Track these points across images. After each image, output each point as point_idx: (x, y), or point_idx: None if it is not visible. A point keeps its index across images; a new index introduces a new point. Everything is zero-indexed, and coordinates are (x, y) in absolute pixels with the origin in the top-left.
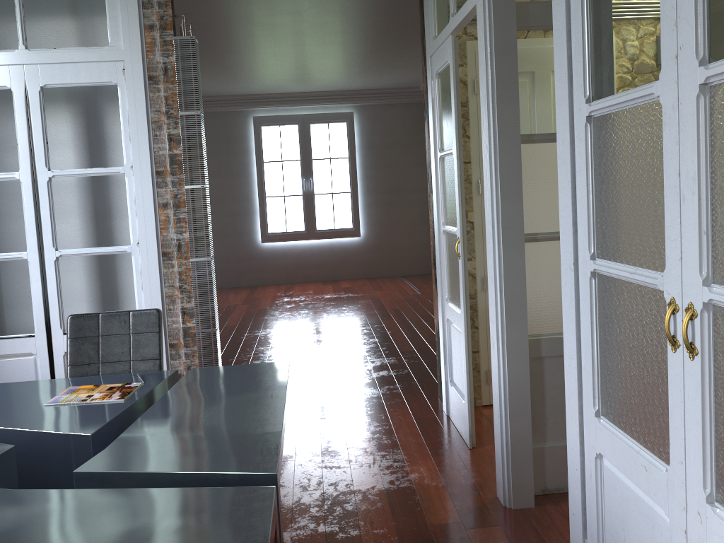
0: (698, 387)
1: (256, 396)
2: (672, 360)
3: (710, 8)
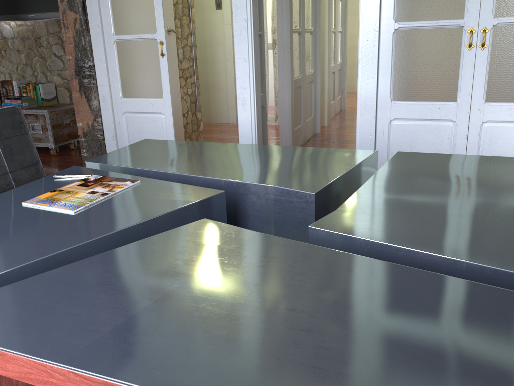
0: (485, 60)
1: (222, 149)
2: (467, 54)
3: None
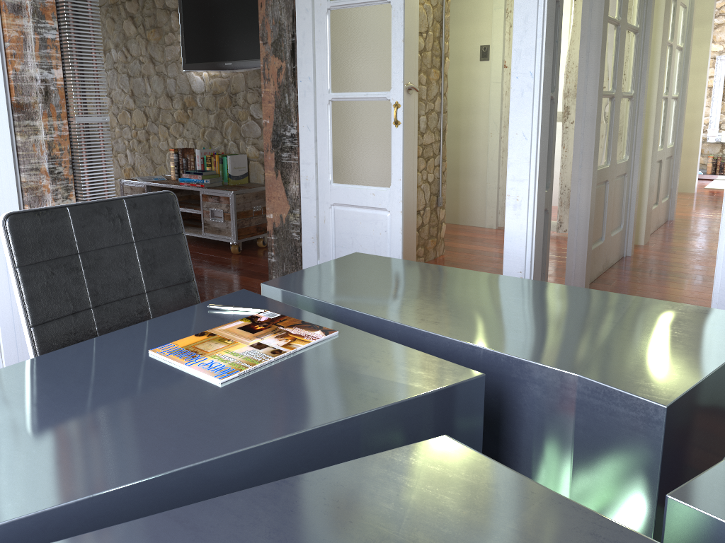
0: None
1: (479, 283)
2: None
3: None
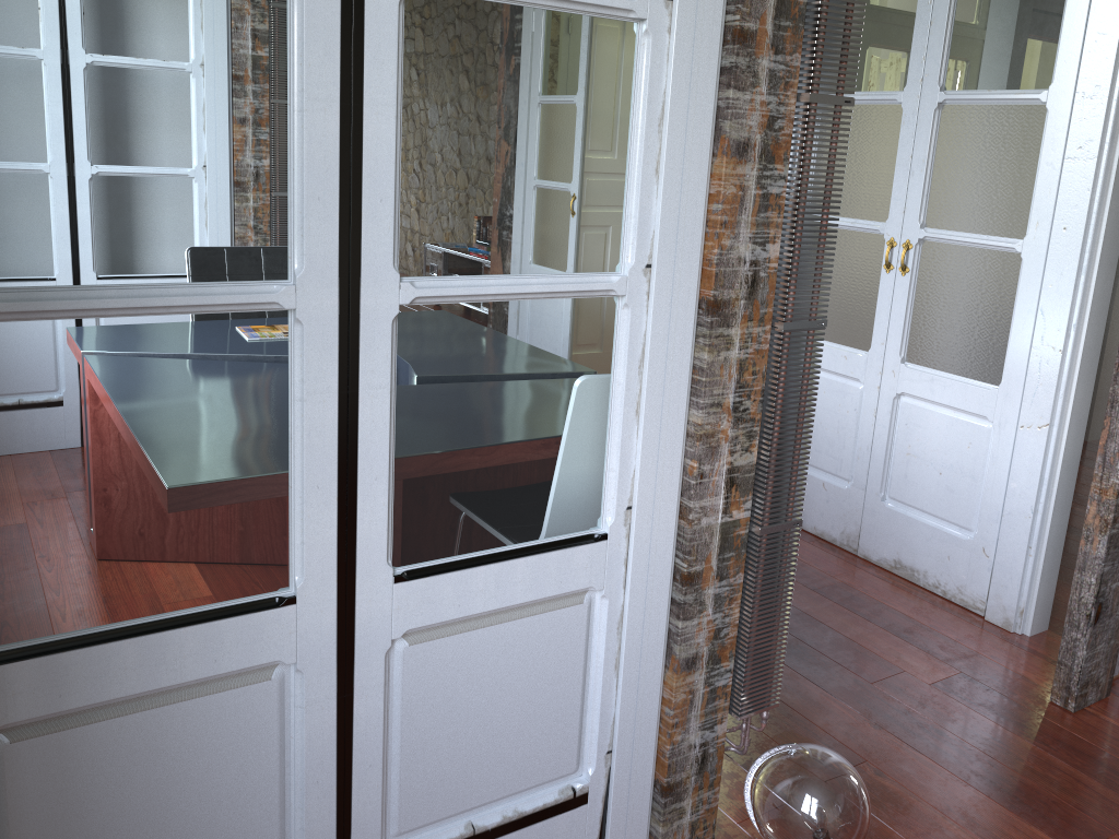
0: (906, 292)
1: None
2: (884, 279)
3: (951, 56)
